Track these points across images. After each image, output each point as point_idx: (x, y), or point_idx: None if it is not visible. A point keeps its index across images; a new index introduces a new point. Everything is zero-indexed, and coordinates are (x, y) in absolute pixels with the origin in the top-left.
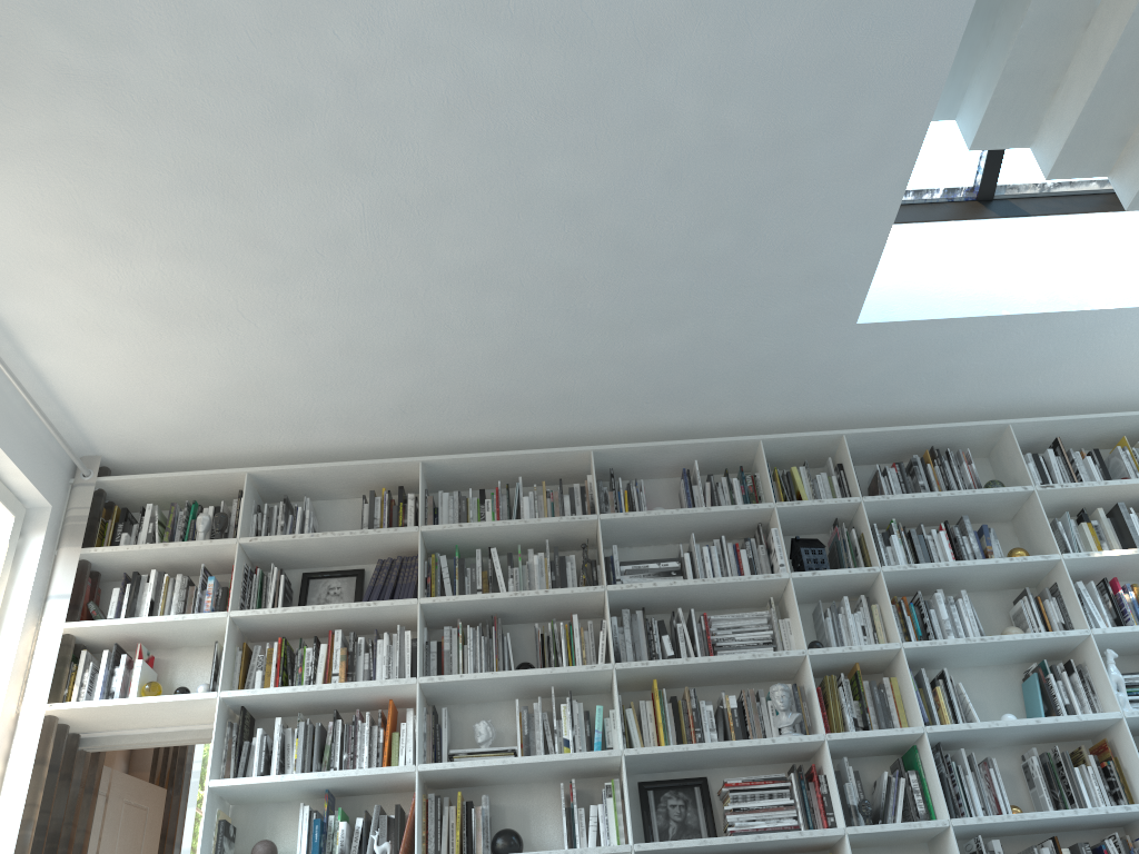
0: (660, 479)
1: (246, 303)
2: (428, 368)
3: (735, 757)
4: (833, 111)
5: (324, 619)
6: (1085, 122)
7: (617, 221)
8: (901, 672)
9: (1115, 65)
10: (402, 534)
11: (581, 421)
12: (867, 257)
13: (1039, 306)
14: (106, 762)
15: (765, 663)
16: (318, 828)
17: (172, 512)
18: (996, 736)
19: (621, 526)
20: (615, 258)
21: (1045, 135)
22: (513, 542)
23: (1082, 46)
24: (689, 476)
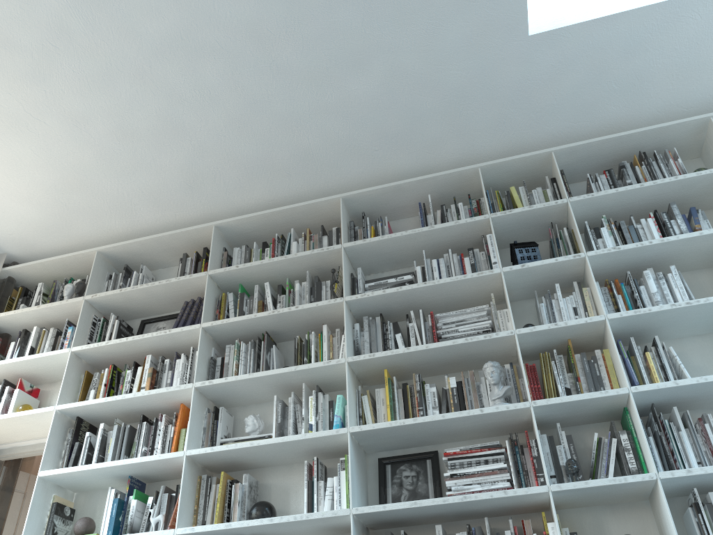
0: (408, 218)
1: (27, 103)
2: (189, 143)
3: (456, 430)
4: None
5: (140, 348)
6: None
7: None
8: (609, 342)
9: None
10: (196, 279)
11: (330, 176)
12: None
13: None
14: (27, 469)
15: (480, 346)
16: (116, 506)
17: (54, 286)
18: (711, 393)
19: (364, 252)
20: (285, 4)
21: None
22: (285, 277)
23: None
24: (424, 208)
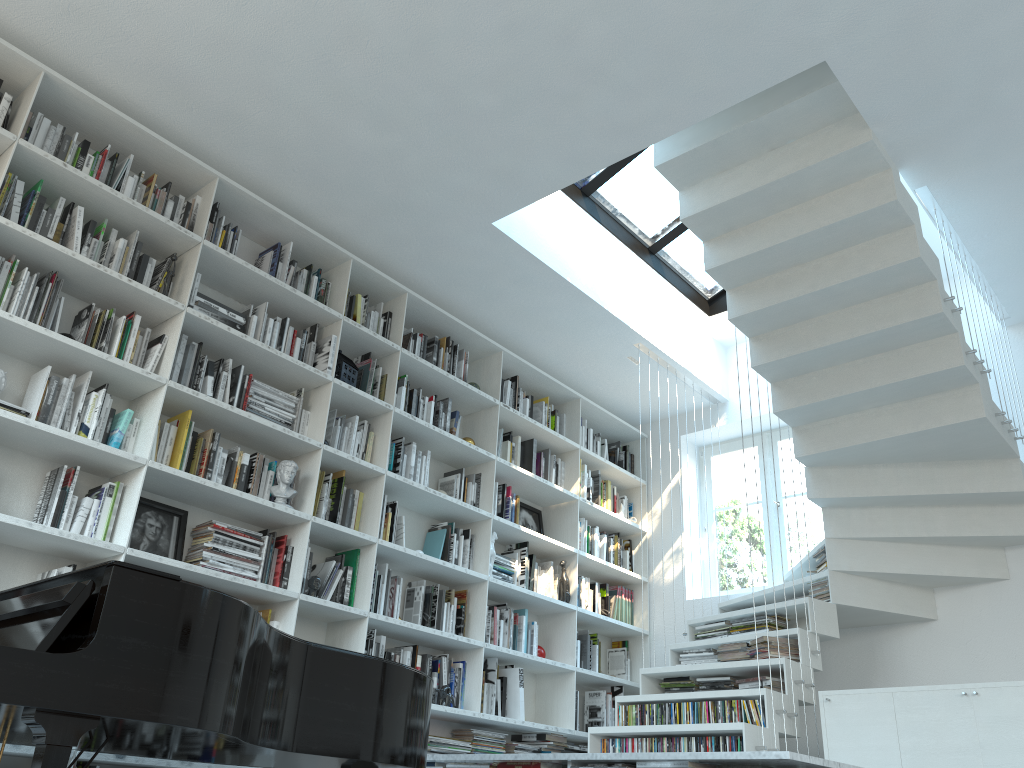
0: (244, 237)
1: None
2: None
3: (227, 506)
4: (639, 82)
5: None
6: (729, 204)
7: (441, 25)
8: (373, 491)
9: (773, 186)
10: None
11: (224, 146)
12: (547, 186)
13: (585, 288)
14: None
15: (286, 440)
16: None
17: None
18: (408, 563)
19: (212, 260)
20: (406, 49)
21: (696, 192)
22: (99, 212)
23: (760, 159)
24: (280, 252)
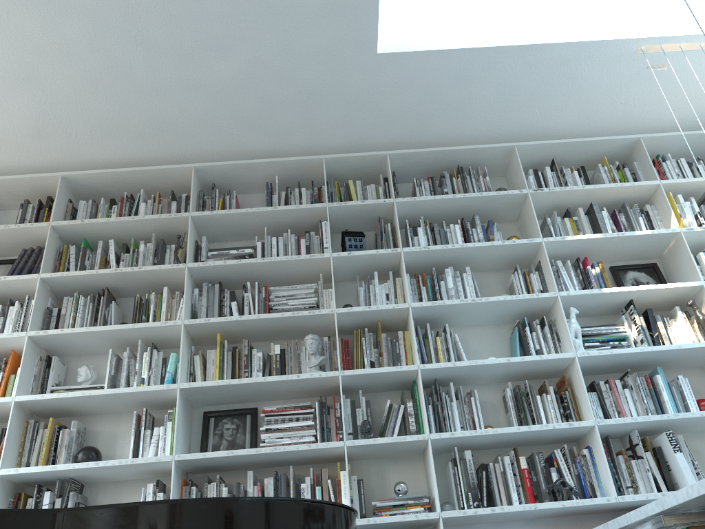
0: (256, 194)
1: None
2: (42, 93)
3: (275, 391)
4: None
5: None
6: None
7: None
8: (410, 326)
9: None
10: (37, 228)
11: (185, 145)
12: None
13: (523, 40)
14: None
15: (305, 320)
16: None
17: None
18: (479, 374)
19: (211, 223)
20: None
21: None
22: (130, 236)
23: None
24: (270, 188)
